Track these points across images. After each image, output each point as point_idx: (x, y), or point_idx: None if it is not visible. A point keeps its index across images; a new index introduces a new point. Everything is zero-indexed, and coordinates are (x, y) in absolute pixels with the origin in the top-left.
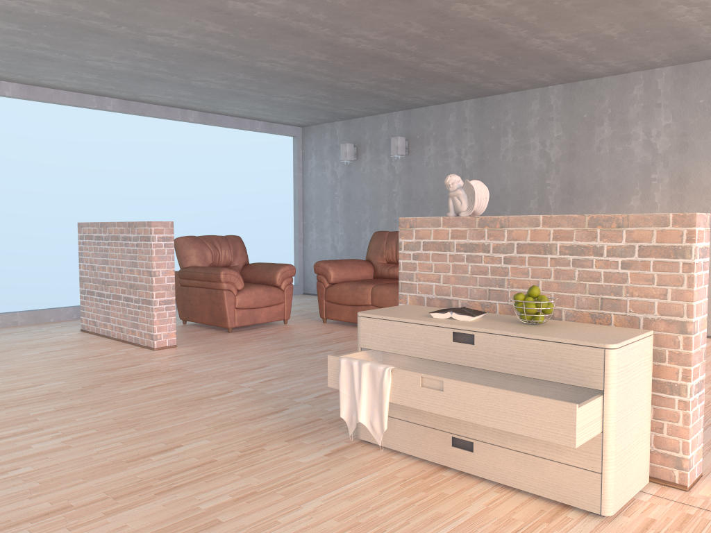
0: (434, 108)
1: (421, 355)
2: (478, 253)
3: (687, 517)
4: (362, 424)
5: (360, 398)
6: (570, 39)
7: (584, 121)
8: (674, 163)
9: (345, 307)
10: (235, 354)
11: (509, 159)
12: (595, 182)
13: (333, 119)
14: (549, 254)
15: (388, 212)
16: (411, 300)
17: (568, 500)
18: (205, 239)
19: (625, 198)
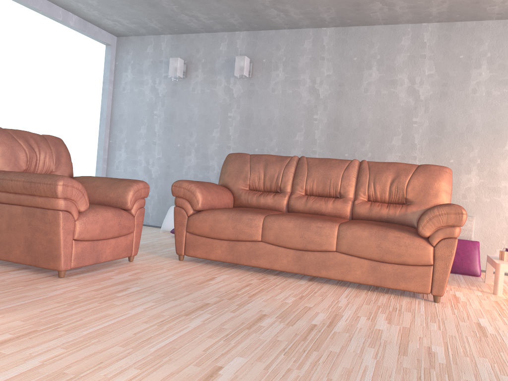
0: (286, 32)
1: None
2: None
3: None
4: None
5: None
6: None
7: (460, 61)
8: None
9: (218, 241)
10: (116, 332)
11: (372, 93)
12: (468, 123)
13: (162, 30)
14: None
15: (221, 137)
16: None
17: None
18: (15, 133)
19: (499, 142)
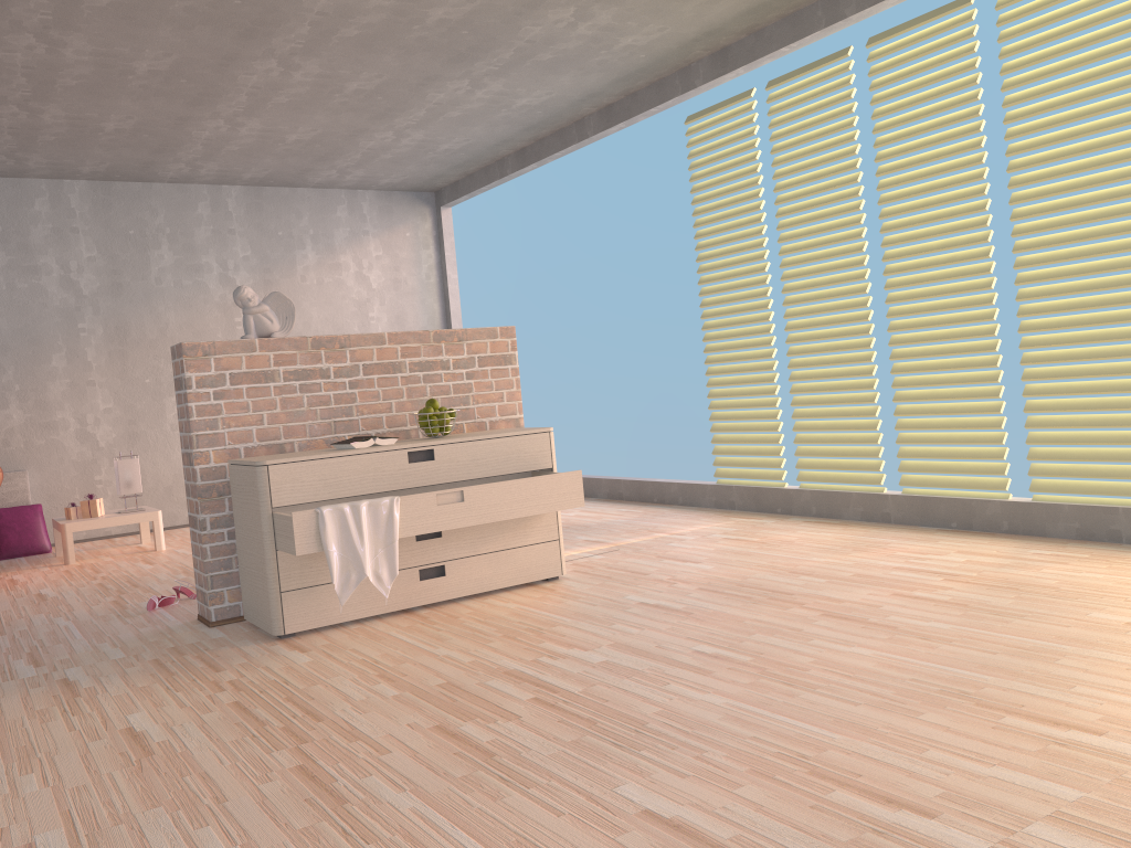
0: None
1: (370, 490)
2: (315, 380)
3: (576, 564)
4: (287, 612)
5: (364, 547)
6: (54, 119)
7: None
8: (108, 309)
9: None
10: None
11: None
12: None
13: None
14: (399, 372)
15: None
16: (217, 456)
17: (537, 576)
18: None
19: (43, 356)
